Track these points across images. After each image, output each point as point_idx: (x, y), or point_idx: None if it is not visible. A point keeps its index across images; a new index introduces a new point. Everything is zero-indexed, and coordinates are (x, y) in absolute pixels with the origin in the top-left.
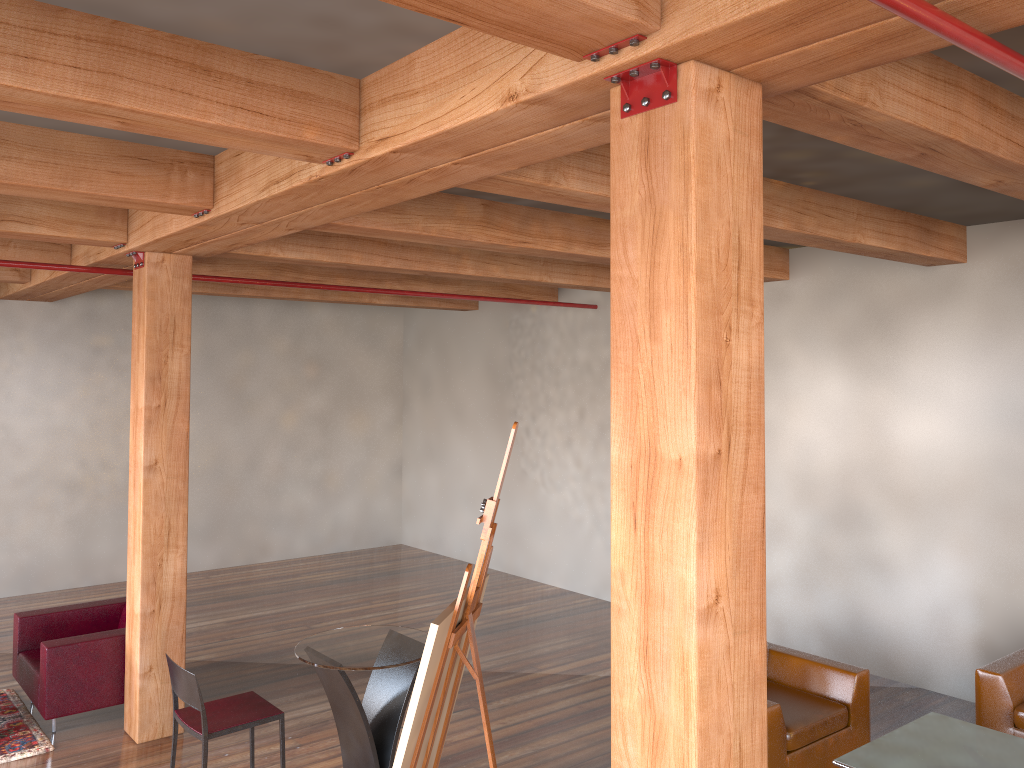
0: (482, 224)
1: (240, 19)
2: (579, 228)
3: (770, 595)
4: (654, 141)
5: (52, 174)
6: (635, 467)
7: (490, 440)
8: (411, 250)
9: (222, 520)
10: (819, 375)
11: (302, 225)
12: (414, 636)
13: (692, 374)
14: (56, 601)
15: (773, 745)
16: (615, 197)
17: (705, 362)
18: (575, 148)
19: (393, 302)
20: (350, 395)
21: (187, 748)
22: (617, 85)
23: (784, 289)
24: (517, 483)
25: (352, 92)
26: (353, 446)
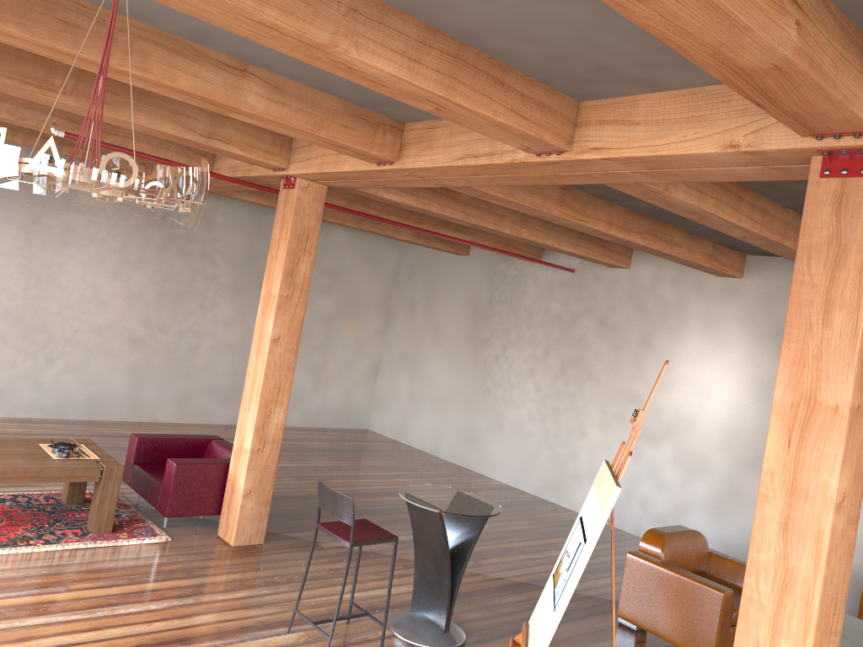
0: (558, 202)
1: (547, 57)
2: (617, 216)
3: (685, 514)
4: (846, 198)
5: (307, 120)
6: (795, 406)
7: (462, 360)
8: (471, 207)
9: (240, 387)
10: (755, 354)
11: (451, 184)
12: (479, 498)
13: (856, 353)
14: (115, 429)
15: (725, 618)
16: (805, 228)
17: (862, 347)
18: (731, 179)
19: (409, 239)
20: (350, 305)
21: (271, 555)
22: (818, 155)
23: (737, 285)
24: (480, 397)
25: (573, 110)
26: (346, 346)
